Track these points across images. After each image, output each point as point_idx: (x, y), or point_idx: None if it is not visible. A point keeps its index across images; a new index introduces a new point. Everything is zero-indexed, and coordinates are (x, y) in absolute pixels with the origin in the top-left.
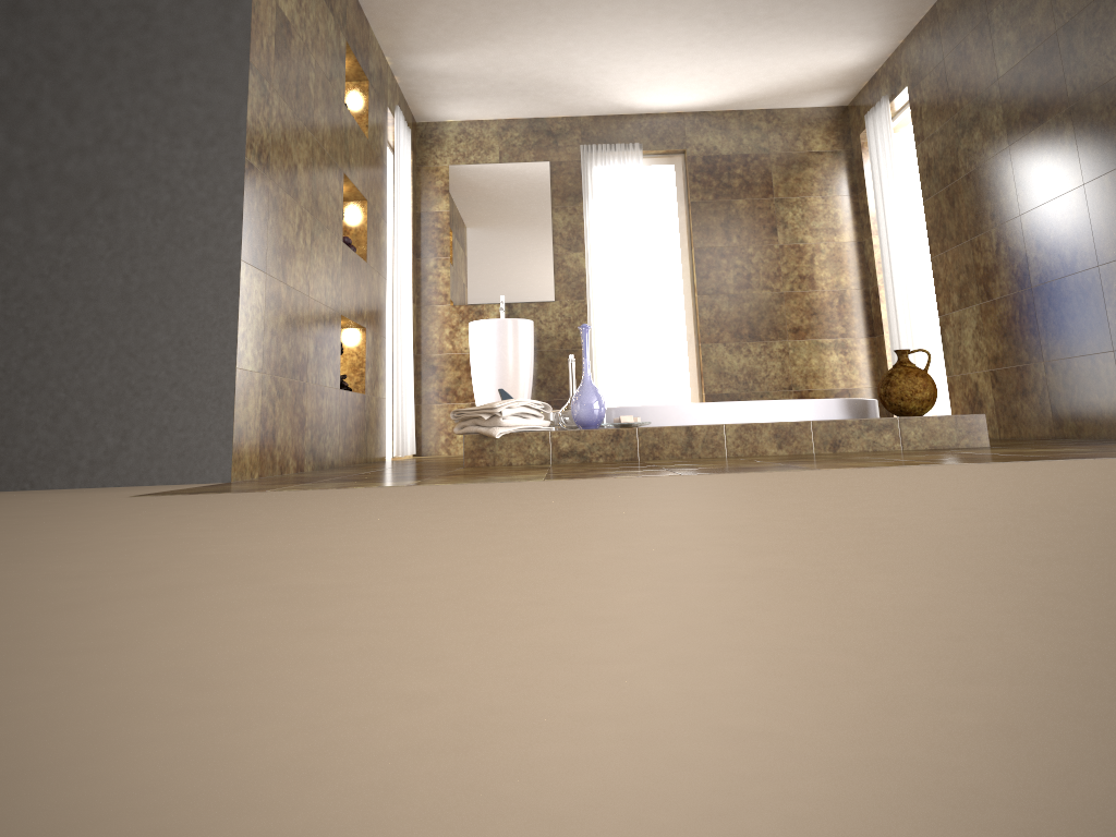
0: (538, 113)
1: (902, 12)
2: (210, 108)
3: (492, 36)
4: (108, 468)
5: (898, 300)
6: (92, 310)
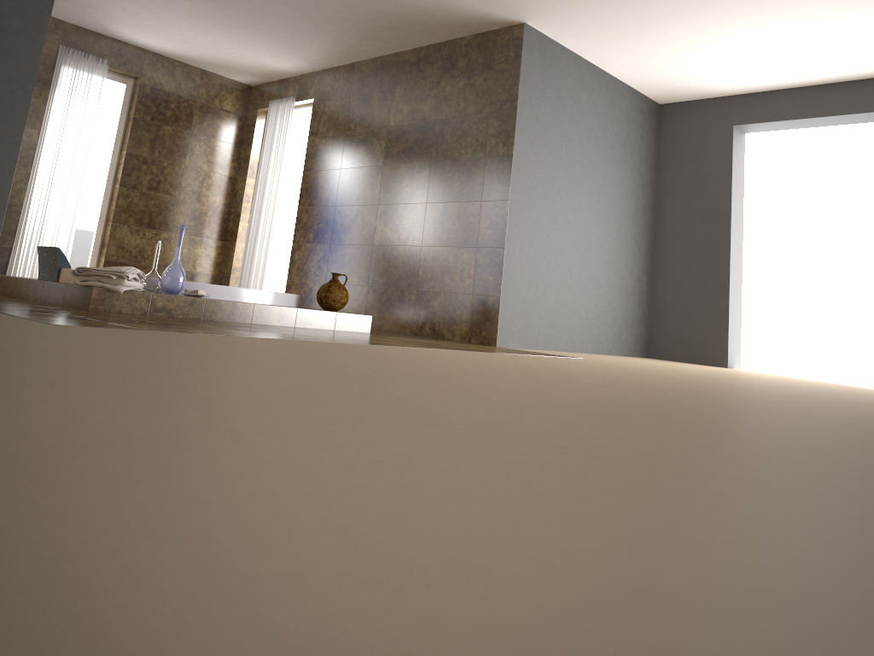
0: None
1: (335, 59)
2: (19, 5)
3: None
4: None
5: (261, 225)
6: None
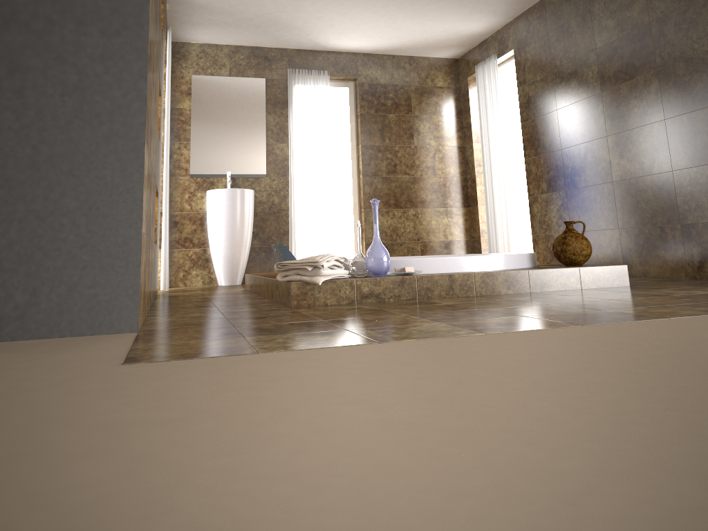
0: (260, 43)
1: (522, 1)
2: (115, 3)
3: None
4: (17, 322)
5: (495, 185)
6: None
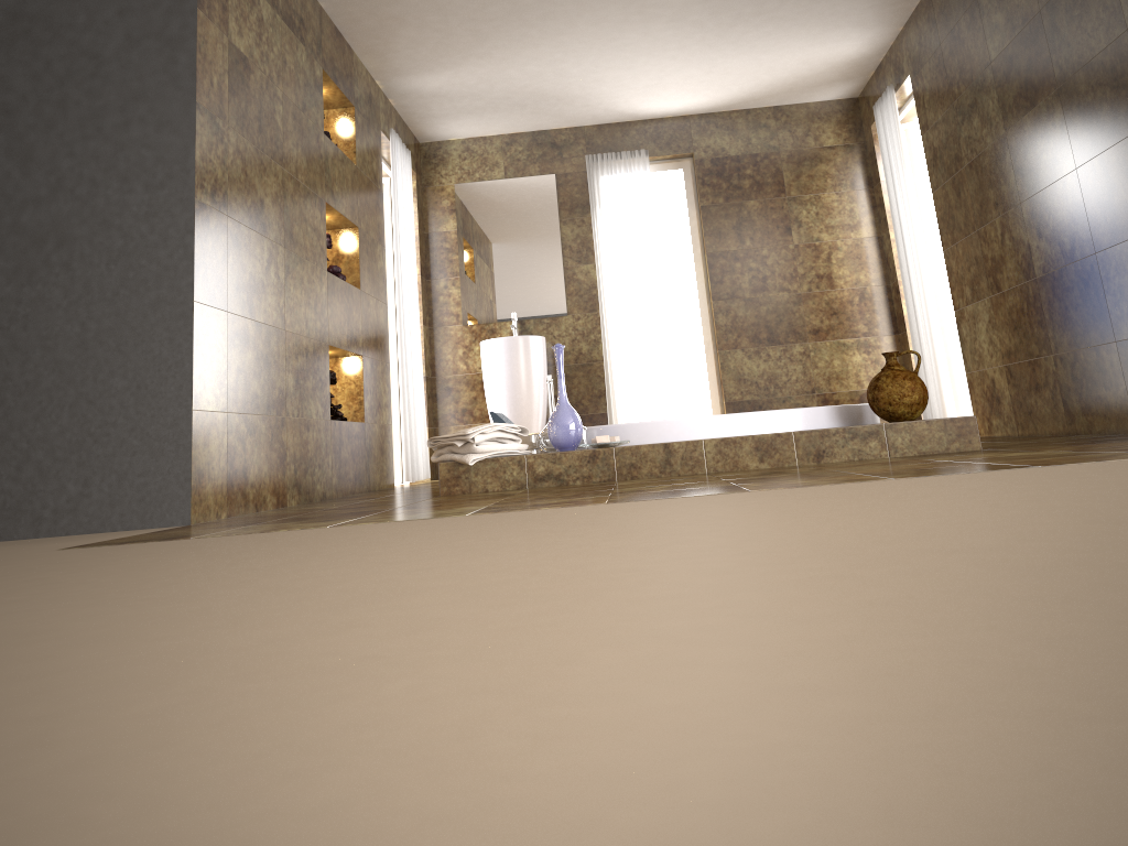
0: (541, 126)
1: None
2: (159, 150)
3: (478, 53)
4: (71, 516)
5: (916, 295)
6: (50, 359)
